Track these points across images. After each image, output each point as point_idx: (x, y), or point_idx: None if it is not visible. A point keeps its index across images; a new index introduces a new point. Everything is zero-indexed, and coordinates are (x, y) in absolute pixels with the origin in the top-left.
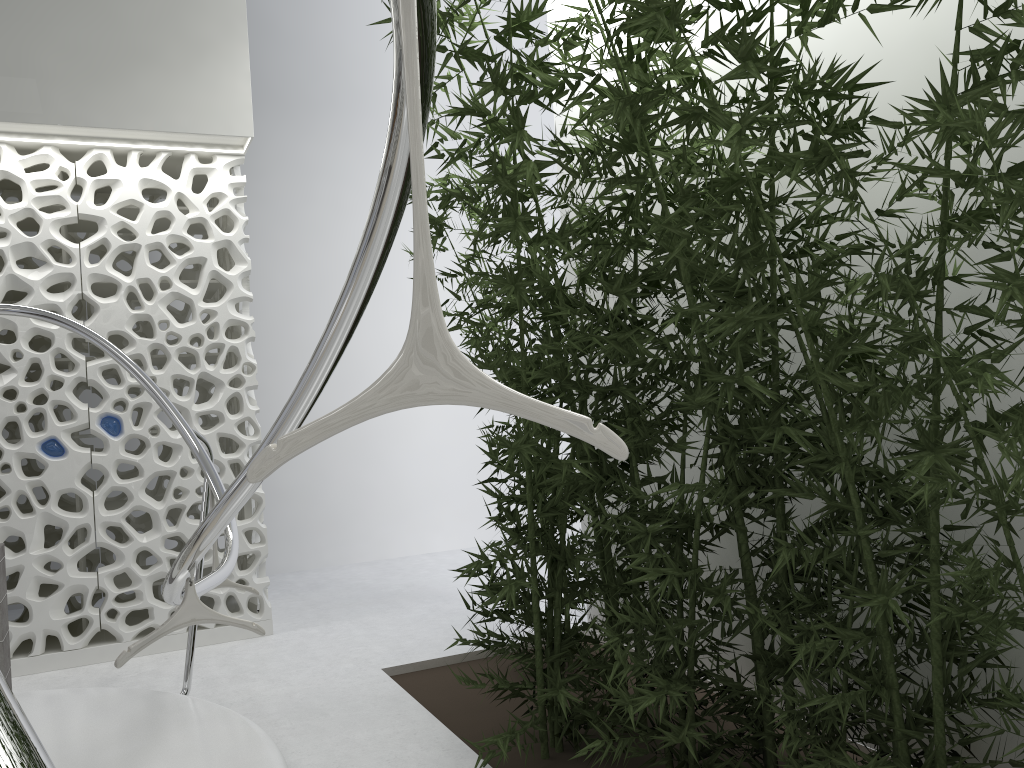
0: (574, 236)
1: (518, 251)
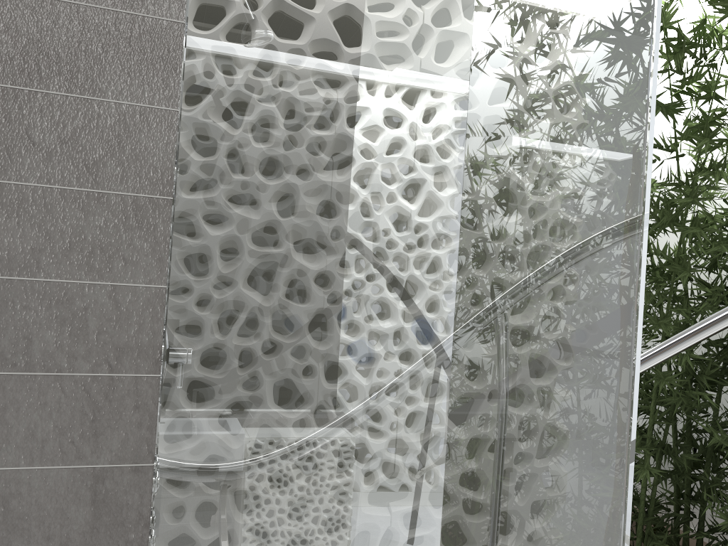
0: (721, 239)
1: (682, 245)
